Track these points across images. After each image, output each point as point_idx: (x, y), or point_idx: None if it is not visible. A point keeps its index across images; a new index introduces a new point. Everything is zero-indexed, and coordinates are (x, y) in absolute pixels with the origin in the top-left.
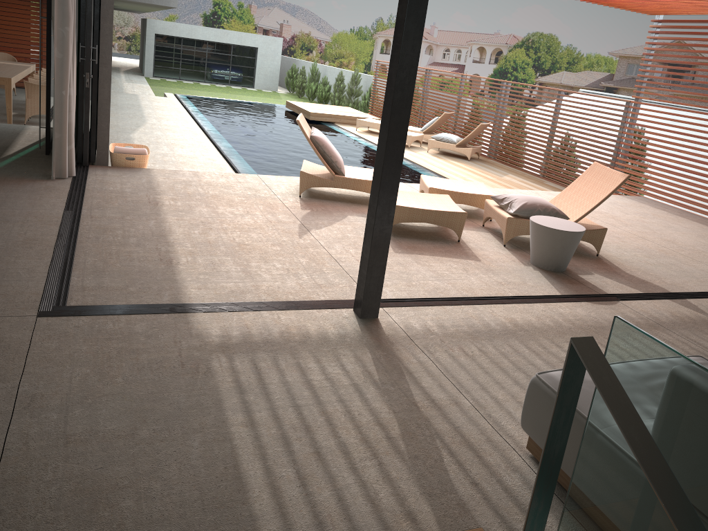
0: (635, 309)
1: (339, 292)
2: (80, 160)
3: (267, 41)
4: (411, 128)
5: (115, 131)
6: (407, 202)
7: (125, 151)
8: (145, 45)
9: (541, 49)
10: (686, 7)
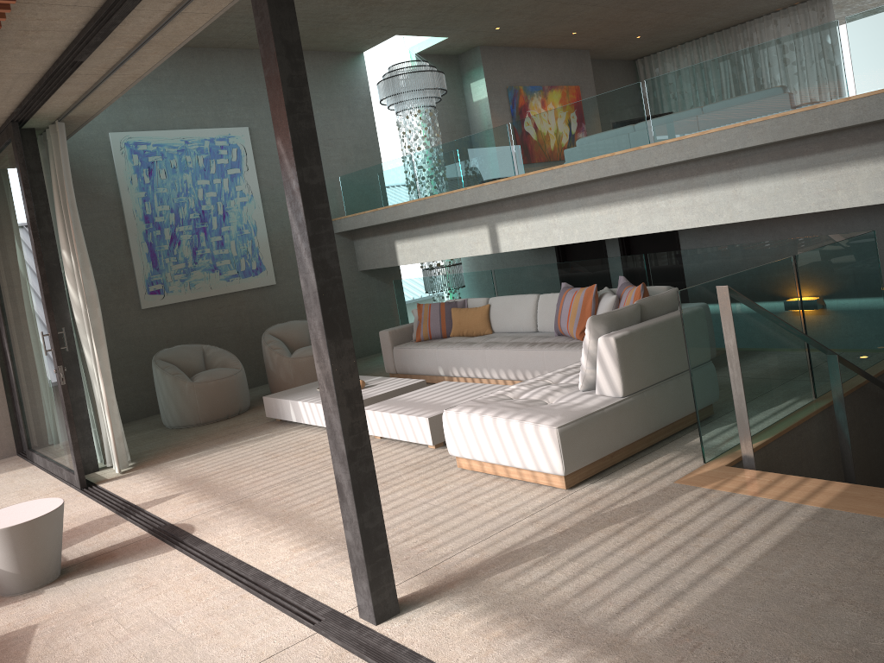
0: (195, 514)
1: None
2: None
3: None
4: None
5: None
6: None
7: None
8: None
9: None
10: None
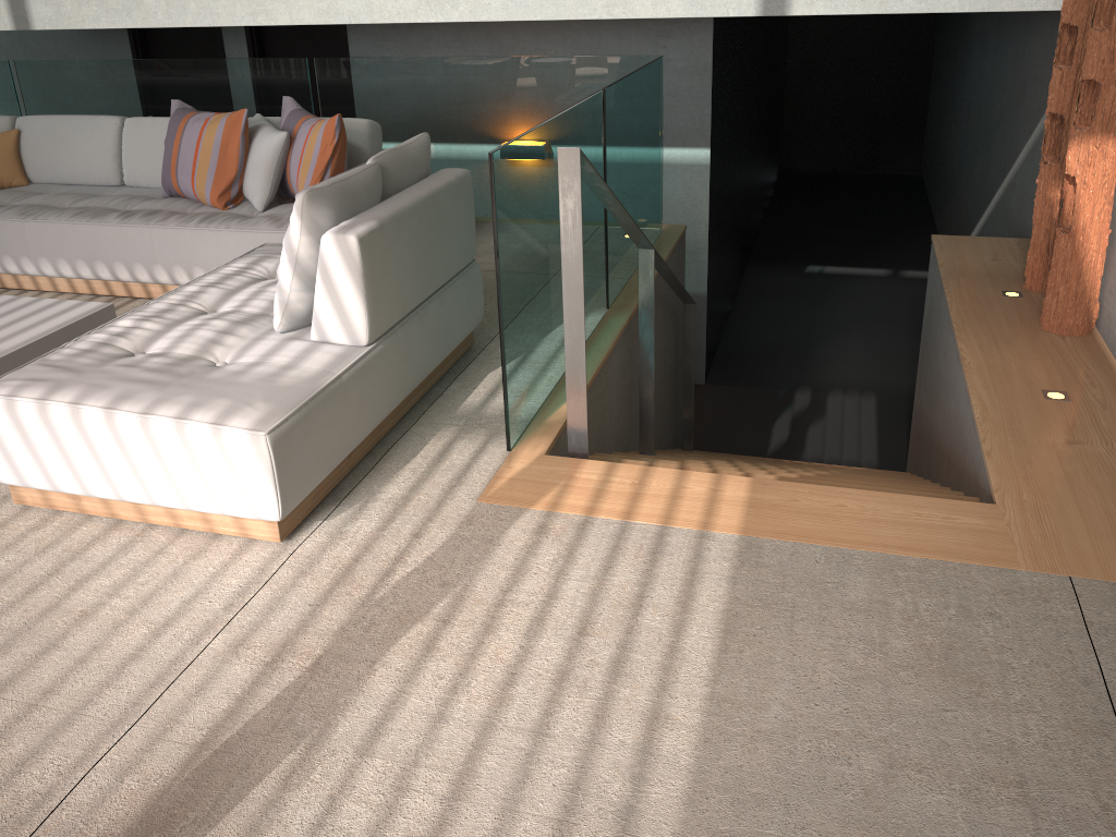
0: None
1: None
2: None
3: None
4: None
5: None
6: None
7: None
8: None
9: None
10: None
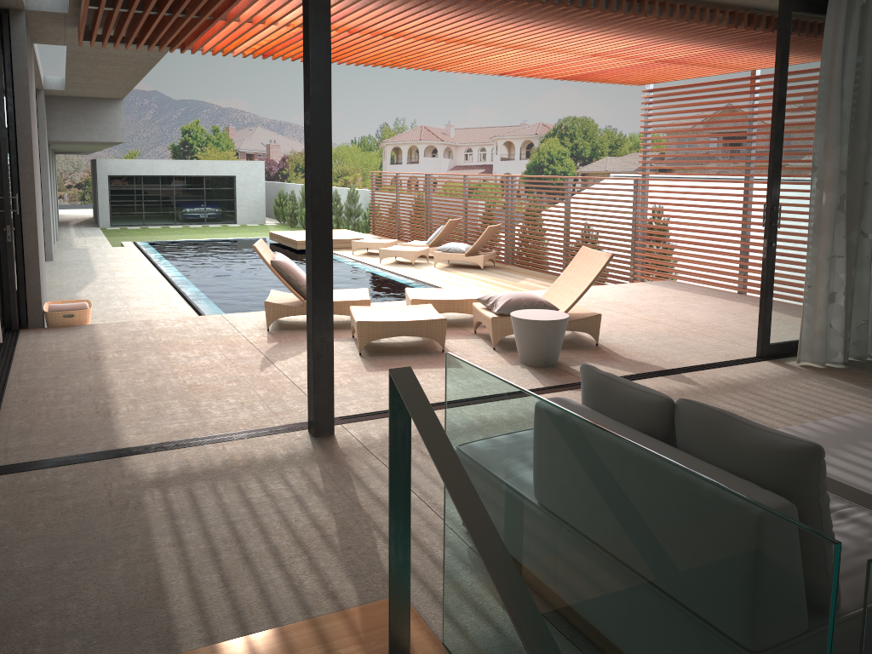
0: None
1: (296, 417)
2: (9, 325)
3: (245, 166)
4: (415, 243)
5: (58, 292)
6: (382, 317)
7: (62, 307)
8: (97, 191)
9: (576, 135)
10: (666, 74)
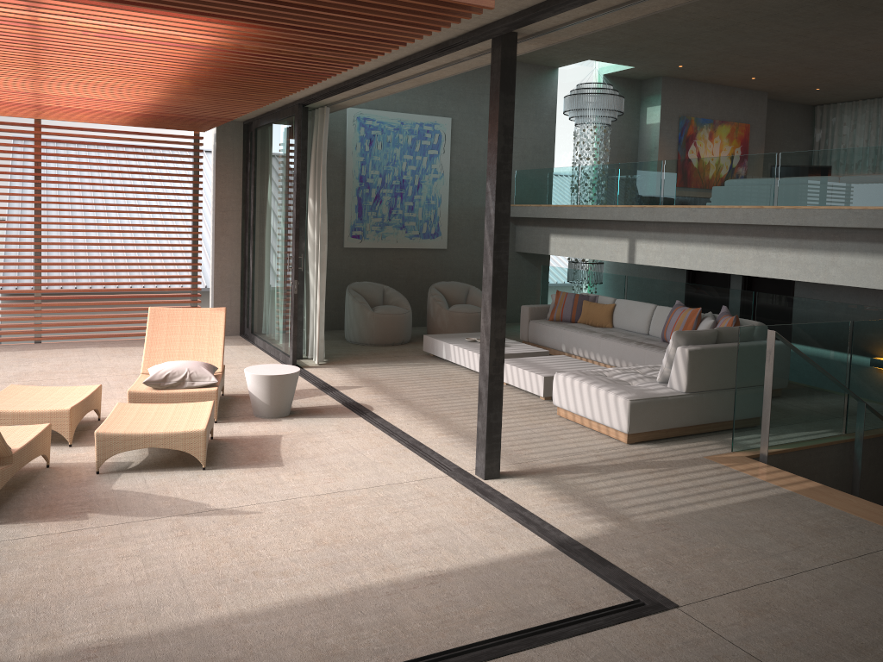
0: (373, 401)
1: (440, 488)
2: None
3: None
4: None
5: None
6: (175, 422)
7: None
8: None
9: None
10: None
